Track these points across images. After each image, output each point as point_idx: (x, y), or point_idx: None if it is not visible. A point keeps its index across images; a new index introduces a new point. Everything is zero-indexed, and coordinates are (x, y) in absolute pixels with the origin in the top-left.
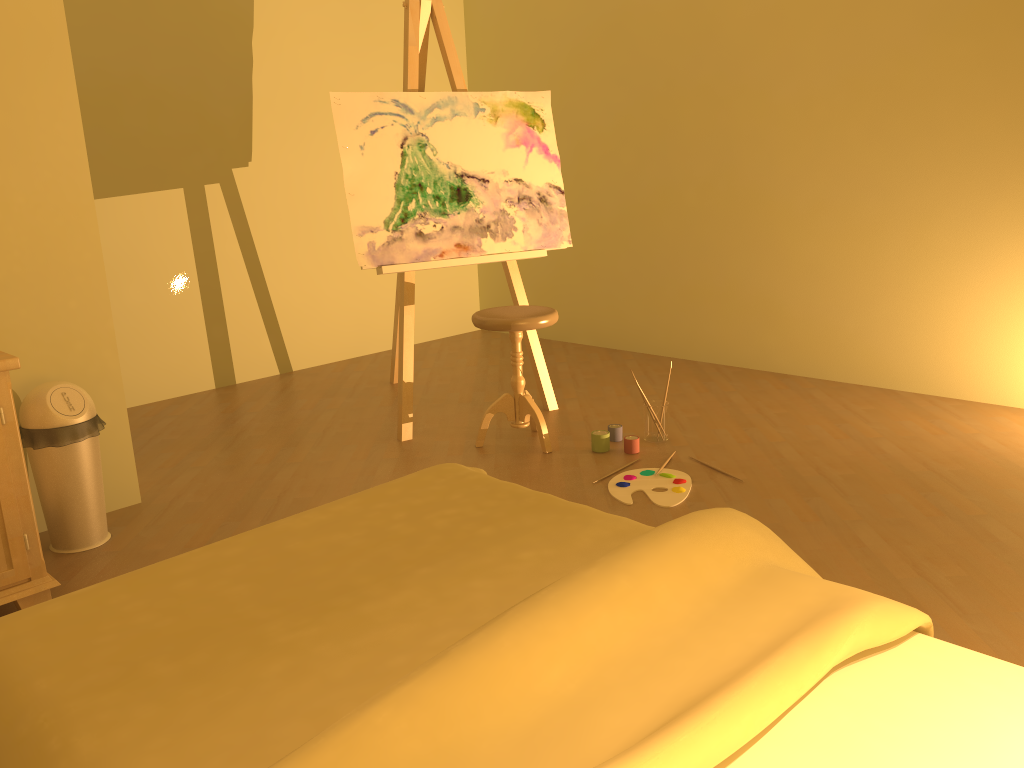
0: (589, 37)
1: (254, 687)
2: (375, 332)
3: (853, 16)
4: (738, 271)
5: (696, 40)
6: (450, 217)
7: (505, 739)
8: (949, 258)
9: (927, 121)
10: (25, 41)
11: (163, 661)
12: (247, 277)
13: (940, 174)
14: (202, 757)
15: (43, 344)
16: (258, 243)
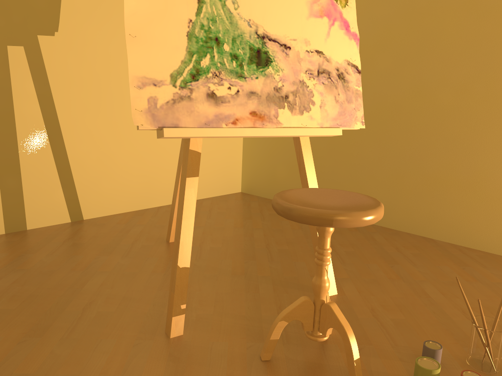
0: None
1: None
2: (159, 190)
3: None
4: (488, 165)
5: None
6: (247, 81)
7: None
8: None
9: None
10: None
11: None
12: (45, 135)
13: None
14: None
15: None
16: (59, 106)
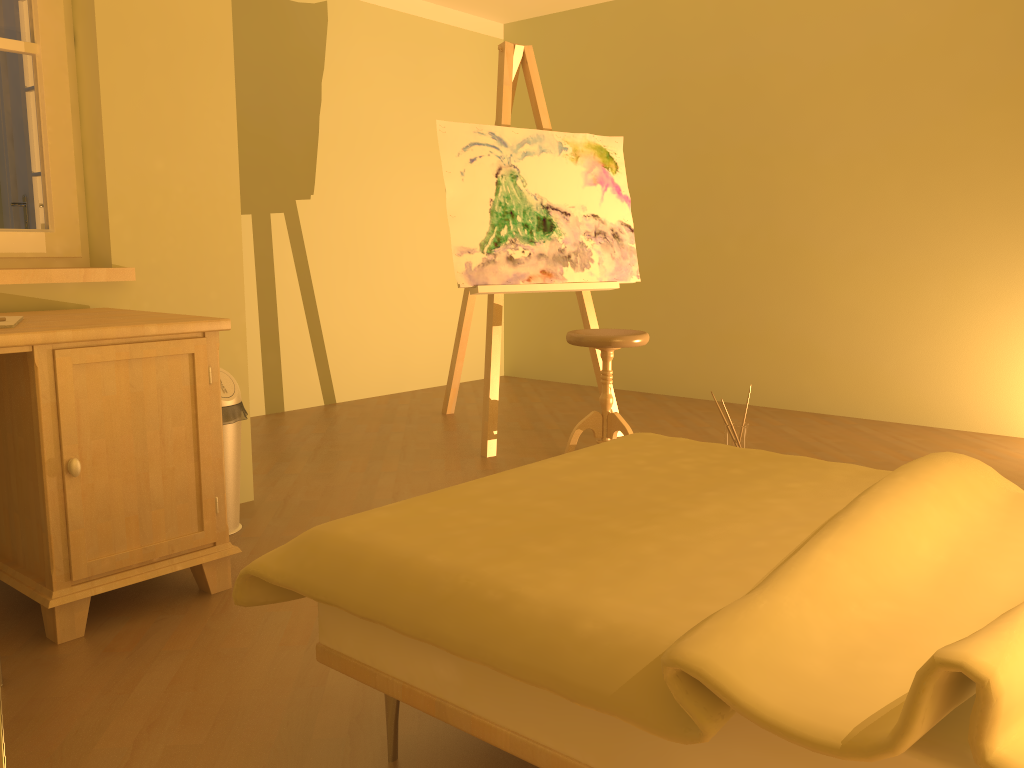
0: (632, 99)
1: (646, 559)
2: (411, 370)
3: (895, 86)
4: (777, 317)
5: (740, 104)
6: (537, 245)
7: (920, 586)
8: (986, 304)
9: (965, 180)
10: (197, 40)
11: (536, 544)
12: (302, 306)
13: (977, 227)
14: (654, 598)
15: None
16: (314, 274)
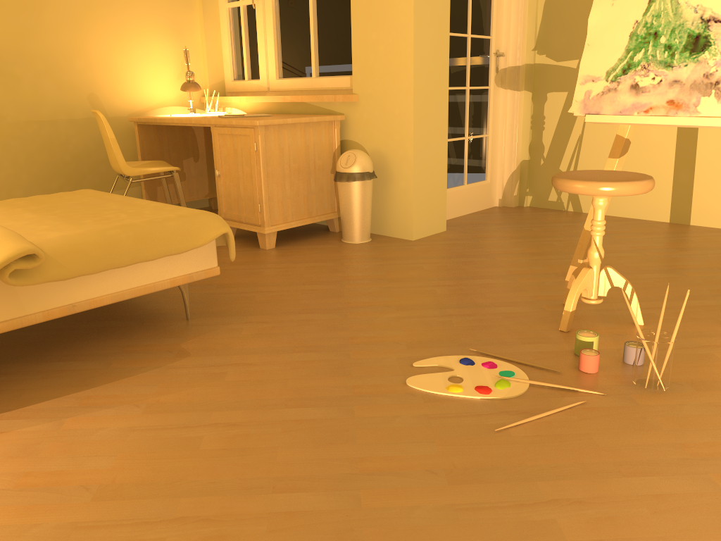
0: None
1: None
2: None
3: None
4: None
5: None
6: (674, 70)
7: None
8: None
9: None
10: None
11: (25, 201)
12: None
13: None
14: None
15: (381, 132)
16: None
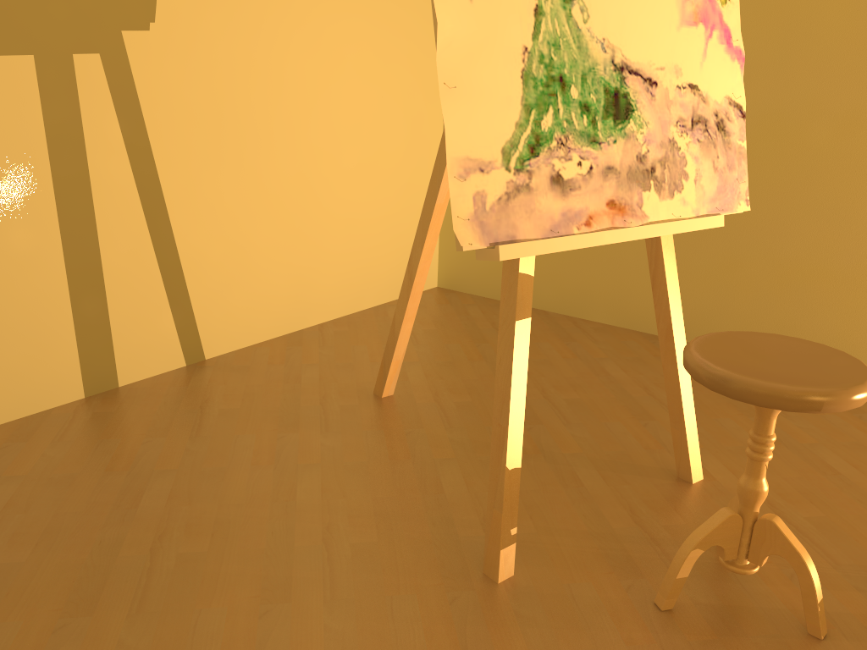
0: None
1: None
2: (318, 296)
3: None
4: None
5: None
6: (603, 148)
7: None
8: None
9: None
10: None
11: None
12: (141, 216)
13: None
14: None
15: None
16: (161, 161)
